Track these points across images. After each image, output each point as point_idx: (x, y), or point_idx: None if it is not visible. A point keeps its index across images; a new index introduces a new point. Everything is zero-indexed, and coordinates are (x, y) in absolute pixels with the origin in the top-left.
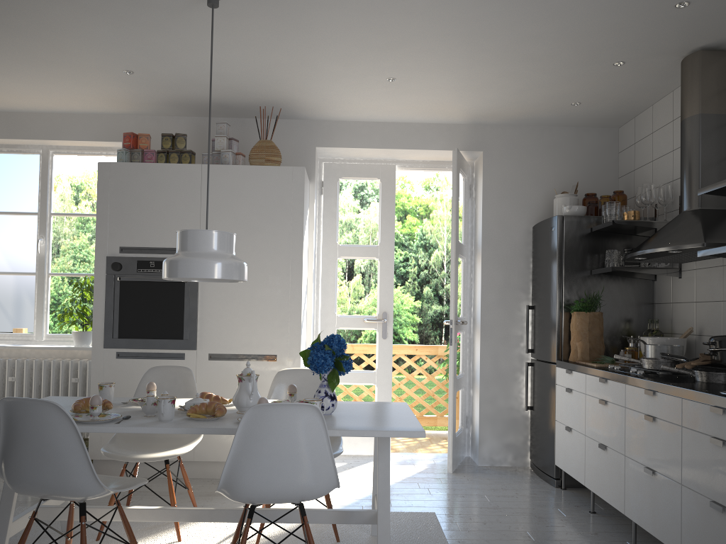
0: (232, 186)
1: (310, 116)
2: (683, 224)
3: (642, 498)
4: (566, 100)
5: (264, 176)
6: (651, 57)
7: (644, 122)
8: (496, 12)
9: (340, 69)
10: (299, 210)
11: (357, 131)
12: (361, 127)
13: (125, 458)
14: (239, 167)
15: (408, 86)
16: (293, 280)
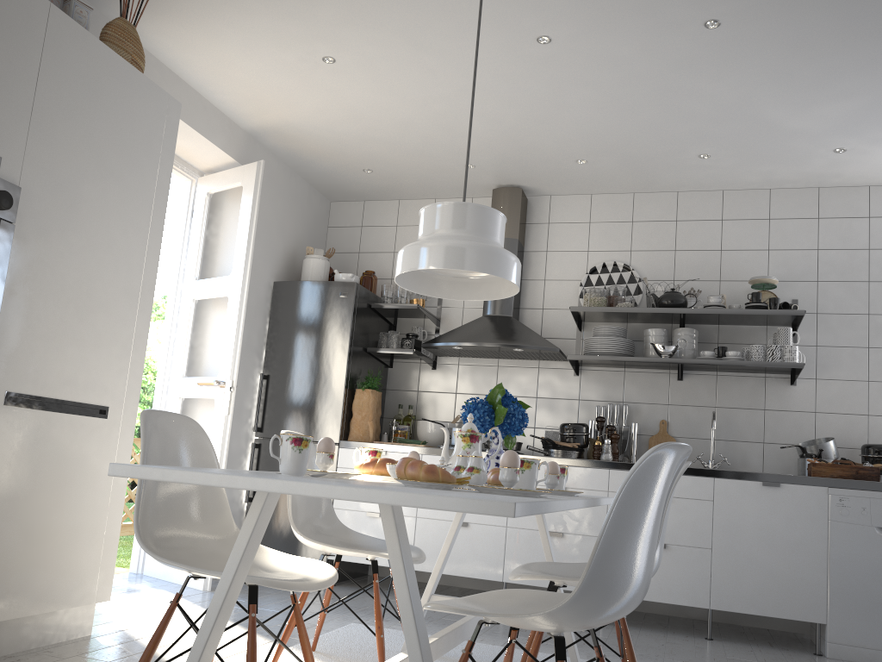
0: (91, 77)
1: (114, 8)
2: (513, 327)
3: (539, 559)
4: (372, 164)
5: (135, 88)
6: (489, 174)
7: (382, 211)
8: (533, 93)
9: (325, 18)
10: (167, 169)
11: (149, 68)
12: (153, 65)
13: (309, 586)
14: (105, 48)
15: (320, 74)
16: (146, 282)
